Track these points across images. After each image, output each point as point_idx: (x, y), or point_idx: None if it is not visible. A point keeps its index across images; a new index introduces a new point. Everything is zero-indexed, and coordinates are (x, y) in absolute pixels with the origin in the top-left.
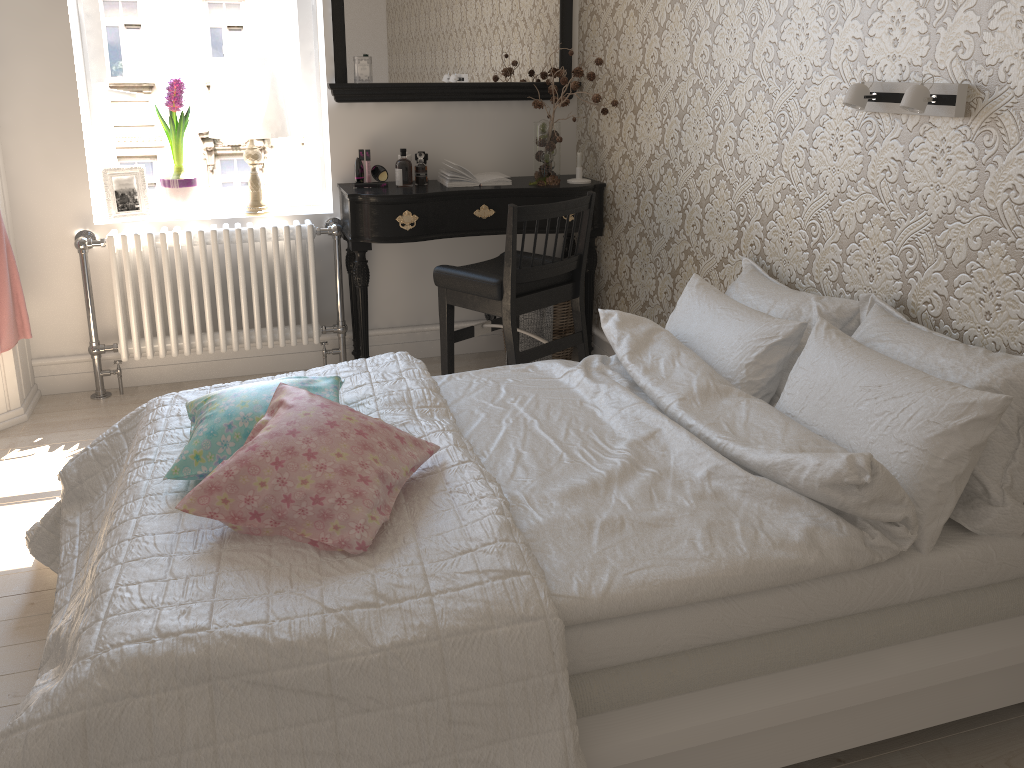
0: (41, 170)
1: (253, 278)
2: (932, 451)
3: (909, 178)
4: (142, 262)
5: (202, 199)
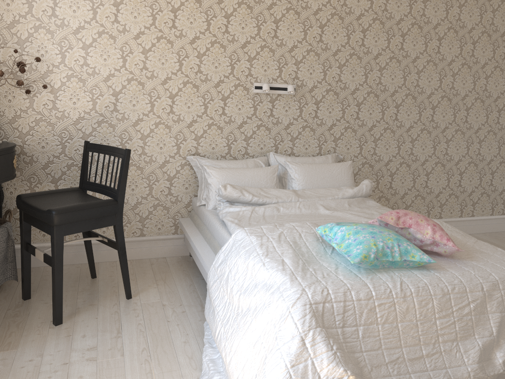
0: None
1: None
2: (352, 178)
3: (275, 113)
4: None
5: None
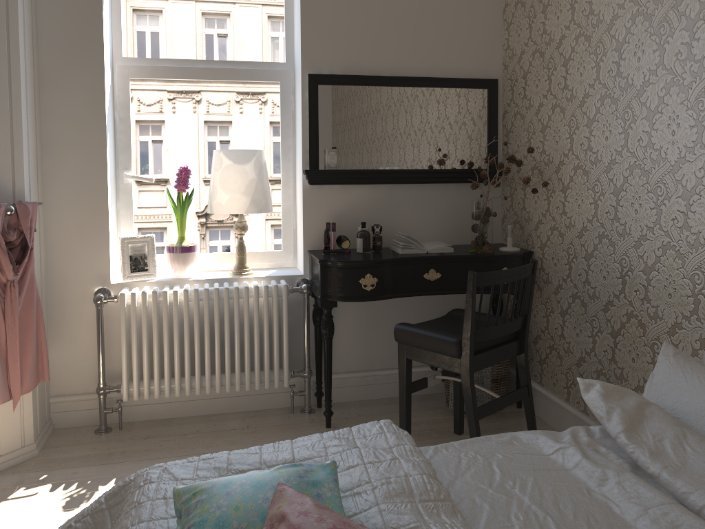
0: (73, 238)
1: (236, 329)
2: None
3: None
4: (146, 315)
5: (198, 262)
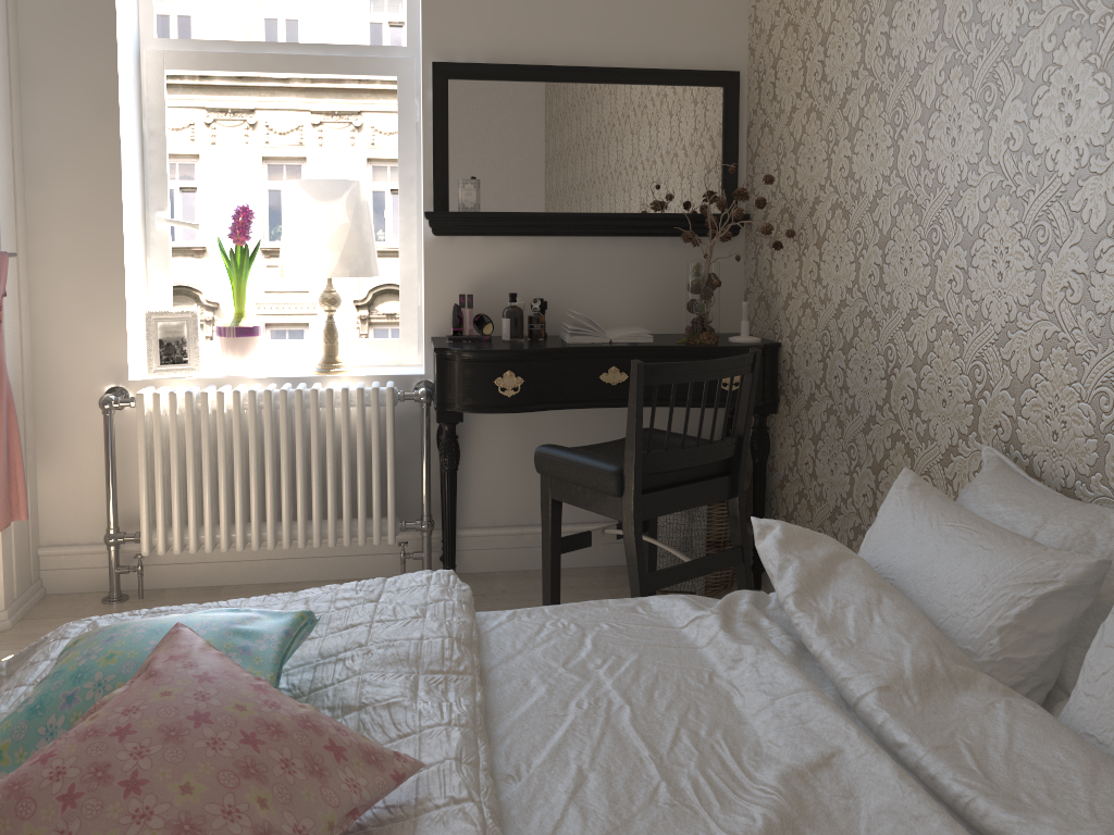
0: (72, 311)
1: (314, 454)
2: None
3: None
4: (176, 428)
5: (270, 353)
